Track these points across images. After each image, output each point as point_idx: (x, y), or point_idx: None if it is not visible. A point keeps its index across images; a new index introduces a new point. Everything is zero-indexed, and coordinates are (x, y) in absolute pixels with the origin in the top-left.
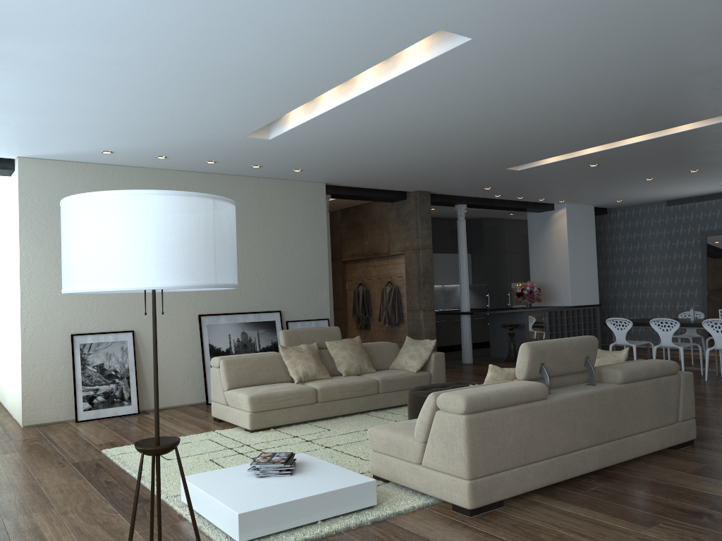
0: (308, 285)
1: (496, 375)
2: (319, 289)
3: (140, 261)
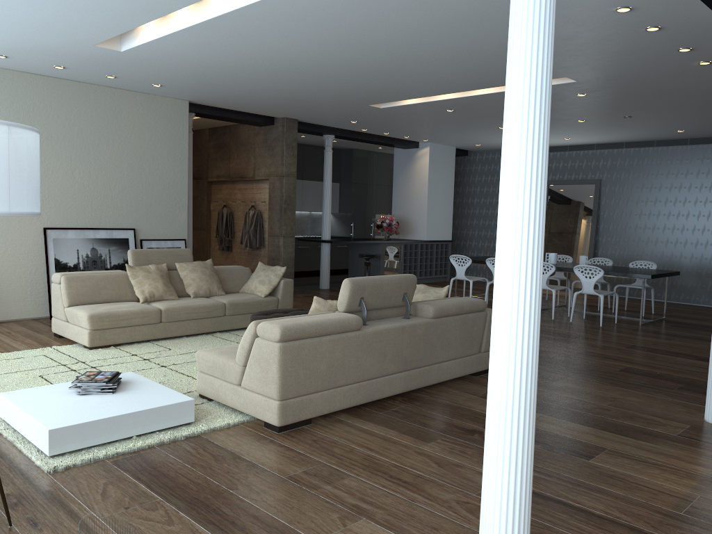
0: (165, 205)
1: (320, 307)
2: (177, 209)
3: None
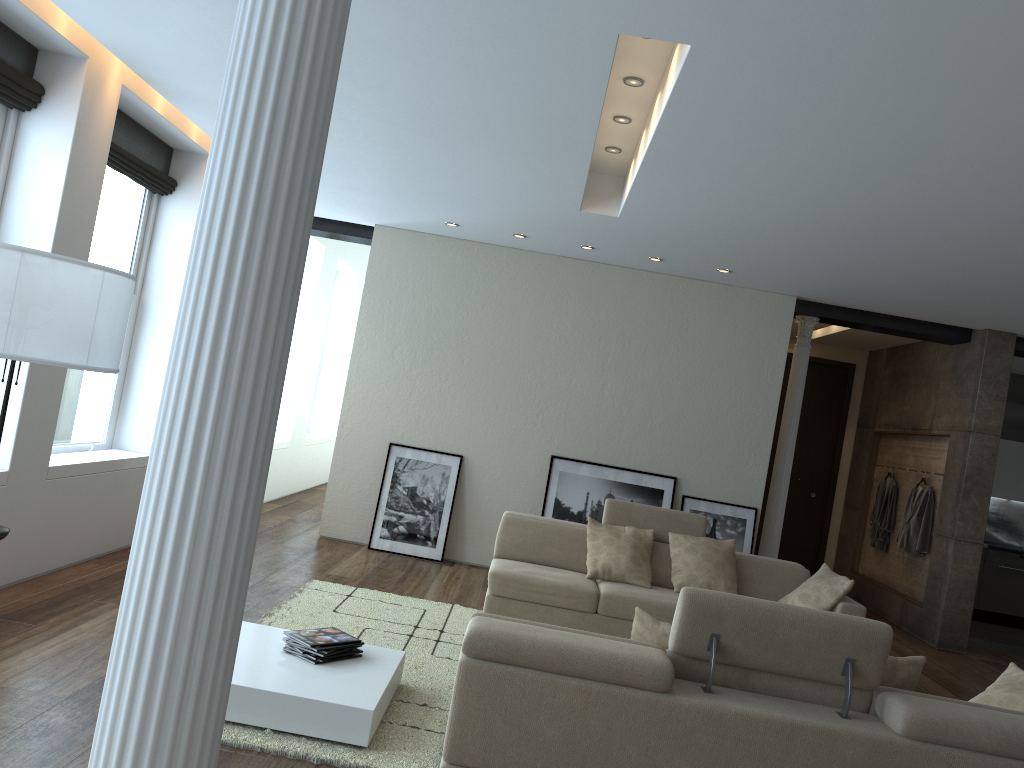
0: (732, 450)
1: (643, 630)
2: (750, 459)
3: None
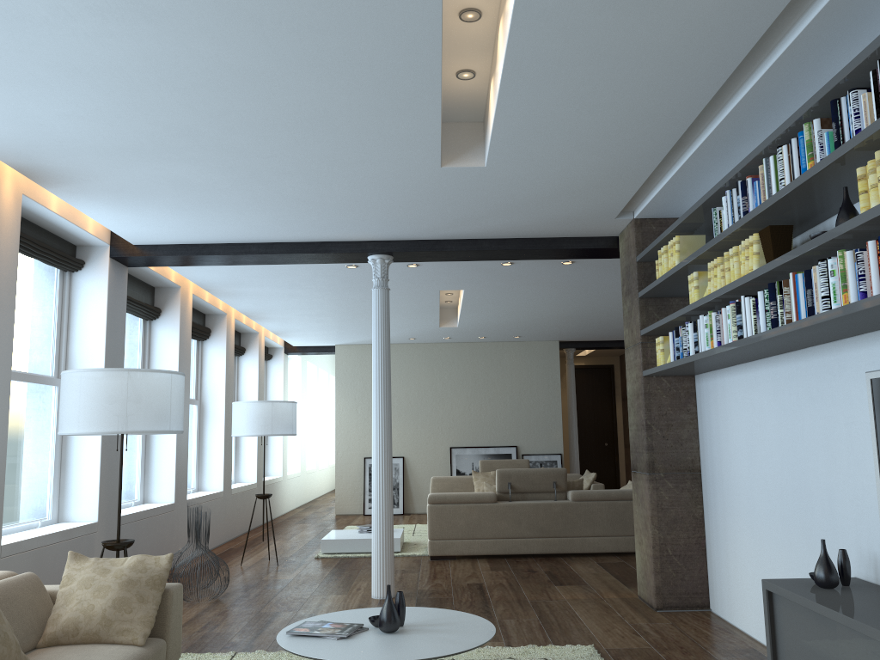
0: (542, 425)
1: (487, 488)
2: (552, 428)
3: (244, 426)
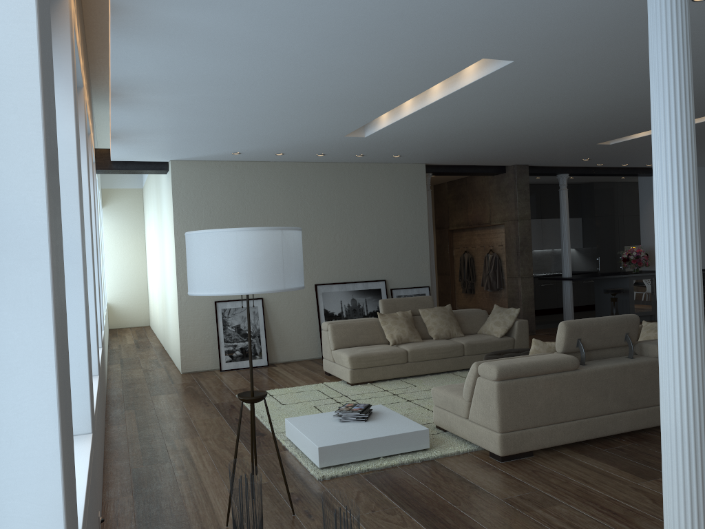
0: (410, 257)
1: (539, 348)
2: (420, 260)
3: (233, 276)
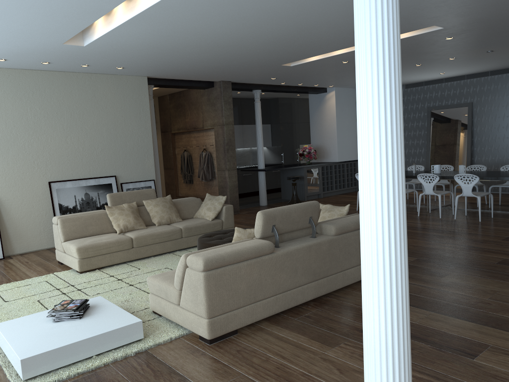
0: (137, 155)
1: (241, 235)
2: (145, 158)
3: None
